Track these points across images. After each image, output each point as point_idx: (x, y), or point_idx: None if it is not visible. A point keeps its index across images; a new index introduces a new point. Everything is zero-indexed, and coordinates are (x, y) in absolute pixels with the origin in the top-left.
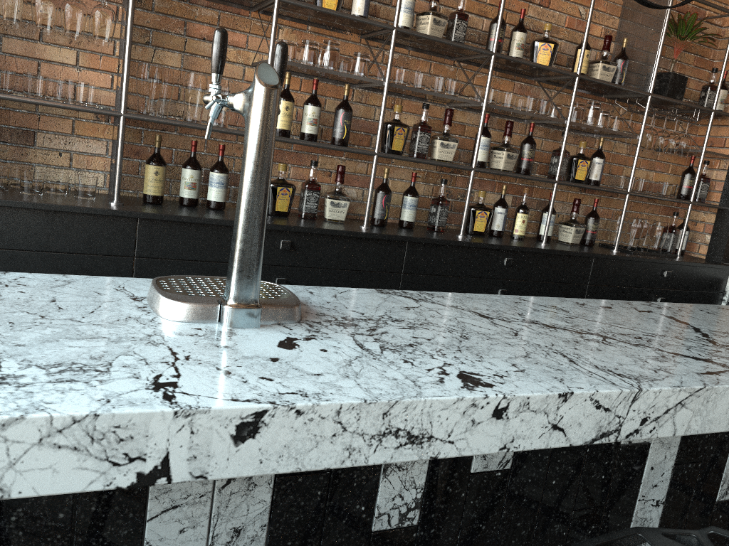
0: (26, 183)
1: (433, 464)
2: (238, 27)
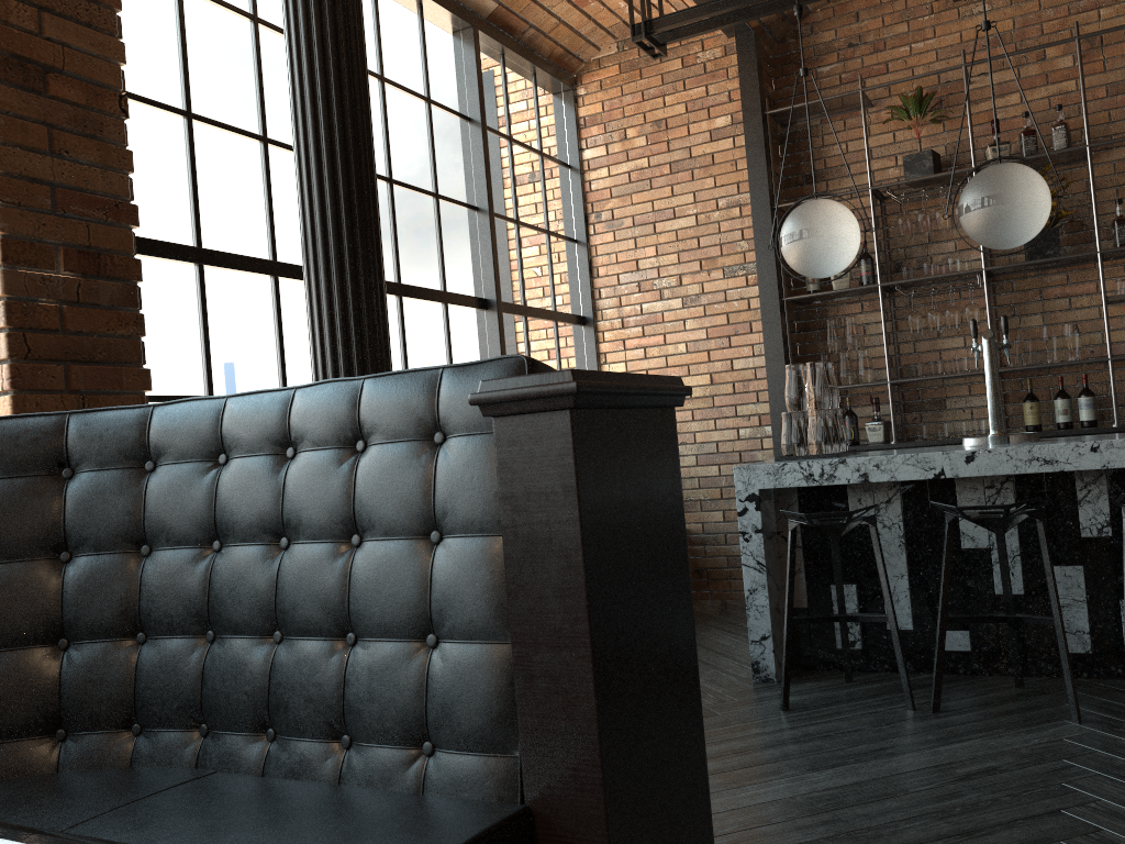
0: (938, 431)
1: (1111, 501)
2: (1086, 278)
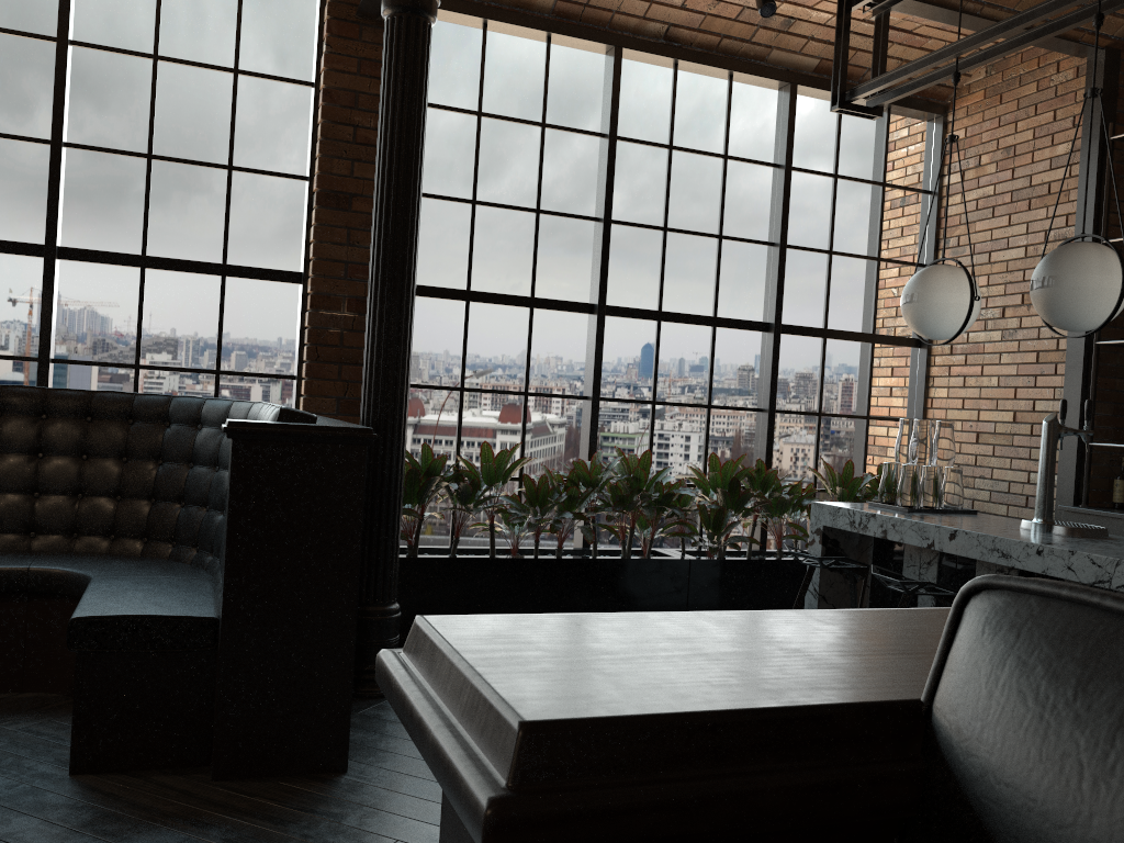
0: None
1: None
2: None
